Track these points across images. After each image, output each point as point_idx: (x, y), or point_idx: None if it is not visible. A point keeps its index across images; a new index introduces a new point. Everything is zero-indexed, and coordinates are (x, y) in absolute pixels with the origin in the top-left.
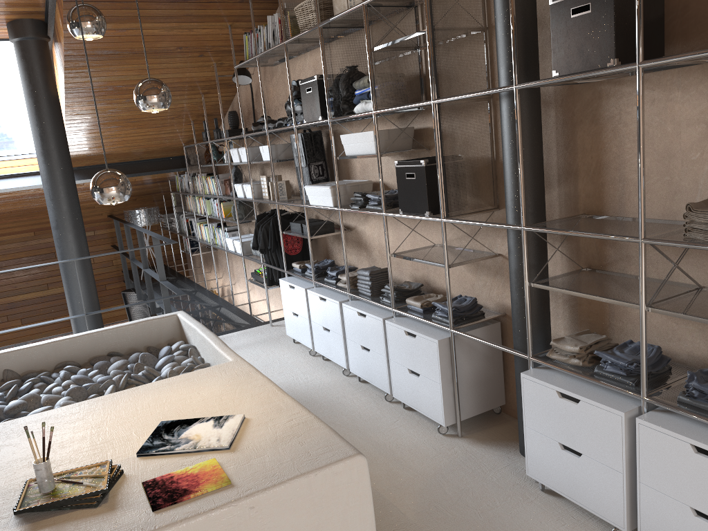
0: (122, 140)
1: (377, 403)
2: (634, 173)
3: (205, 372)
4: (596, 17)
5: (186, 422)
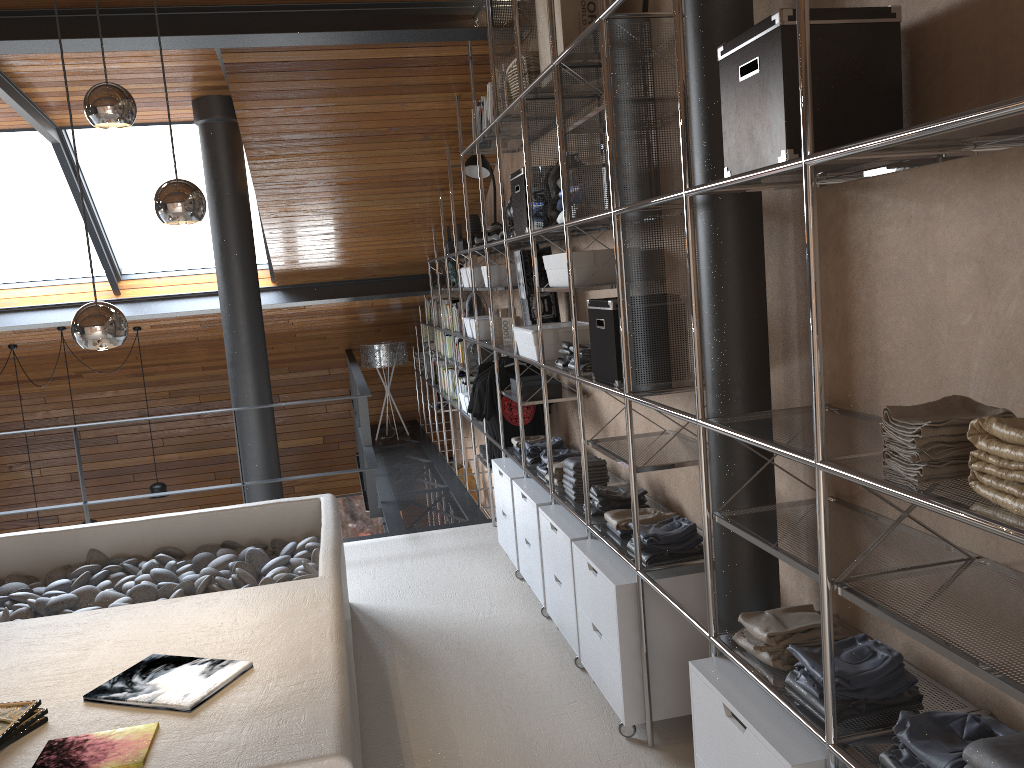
0: (342, 251)
1: (563, 668)
2: (888, 342)
3: (272, 589)
4: (765, 80)
5: (176, 661)
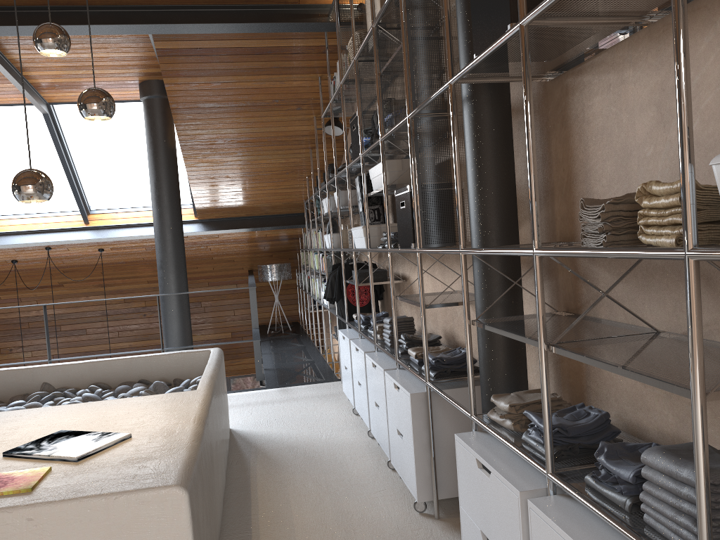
0: (243, 194)
1: (379, 469)
2: (598, 184)
3: (160, 396)
4: None
5: (76, 433)
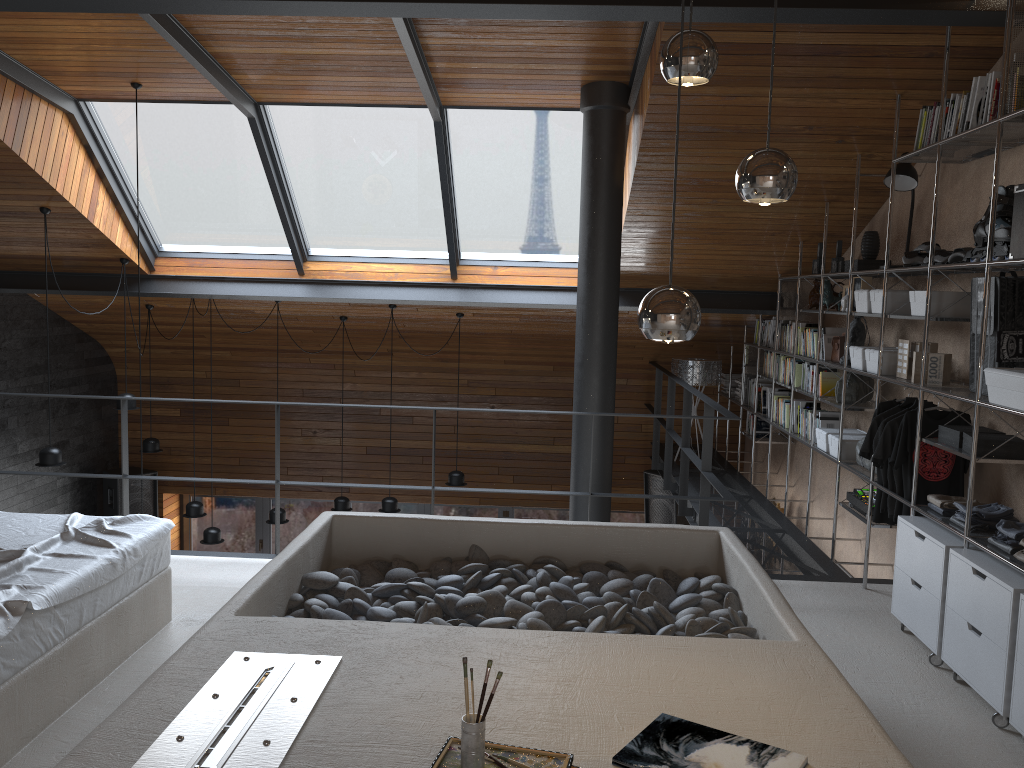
0: (692, 258)
1: None
2: None
3: (748, 647)
4: None
5: (702, 732)
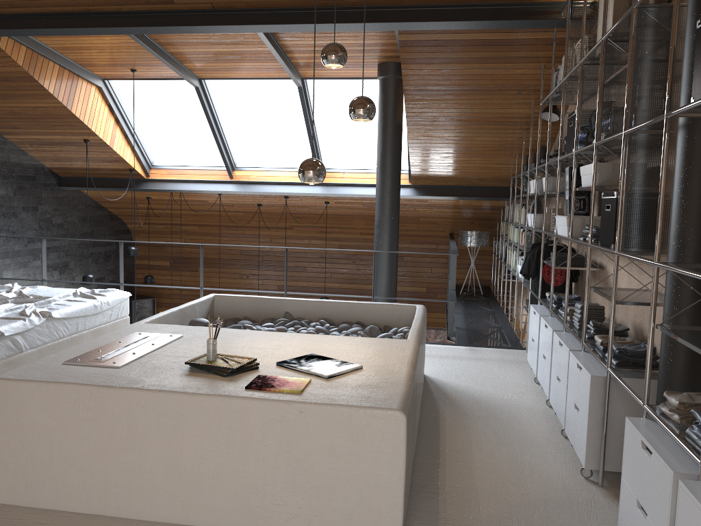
0: (455, 166)
1: (552, 434)
2: None
3: (379, 340)
4: None
5: (323, 358)
